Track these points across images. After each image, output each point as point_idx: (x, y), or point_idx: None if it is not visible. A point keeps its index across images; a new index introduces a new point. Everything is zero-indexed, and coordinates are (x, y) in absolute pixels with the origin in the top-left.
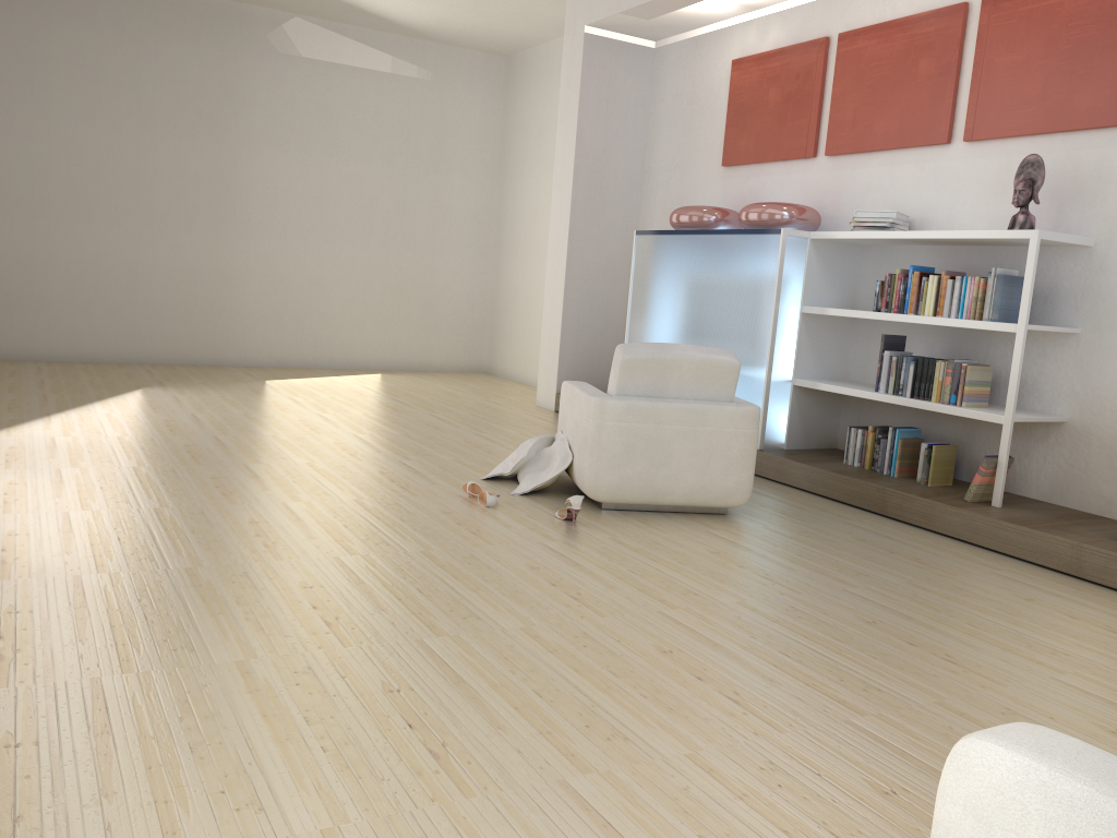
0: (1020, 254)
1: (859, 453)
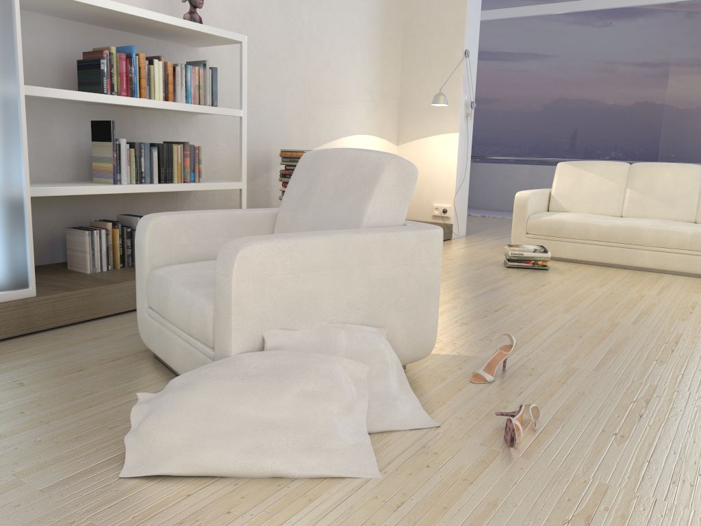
0: (148, 44)
1: (106, 255)
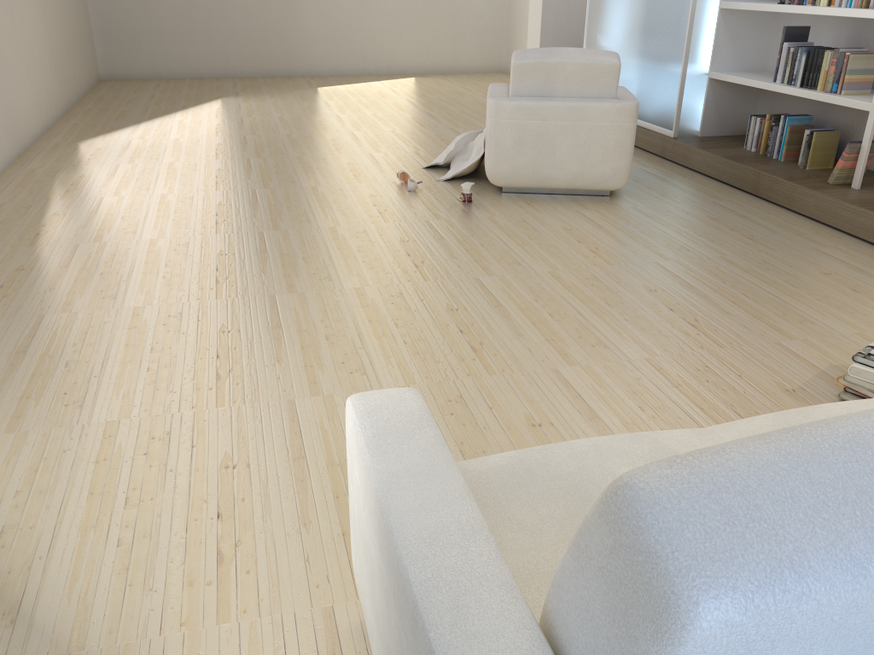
0: None
1: (756, 139)
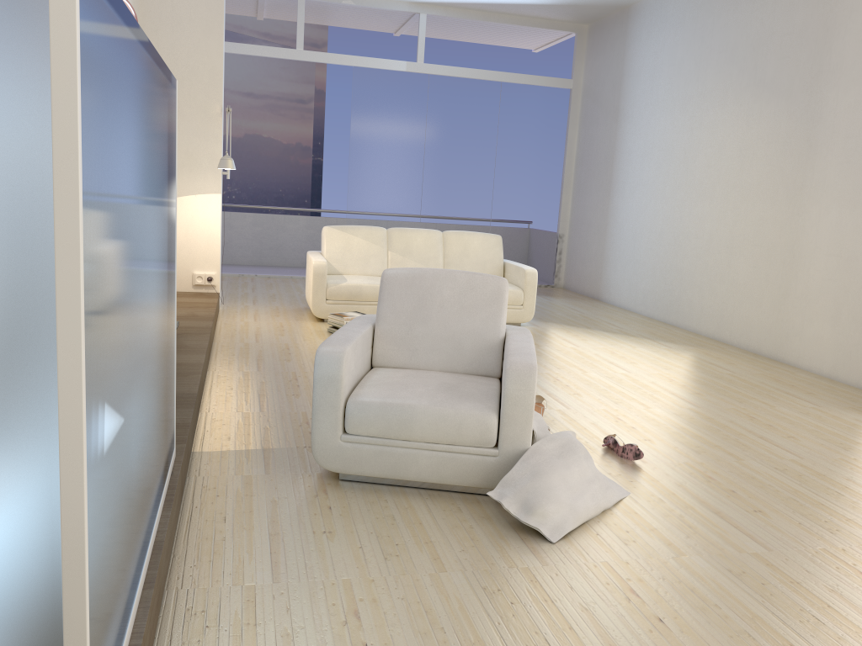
0: None
1: None
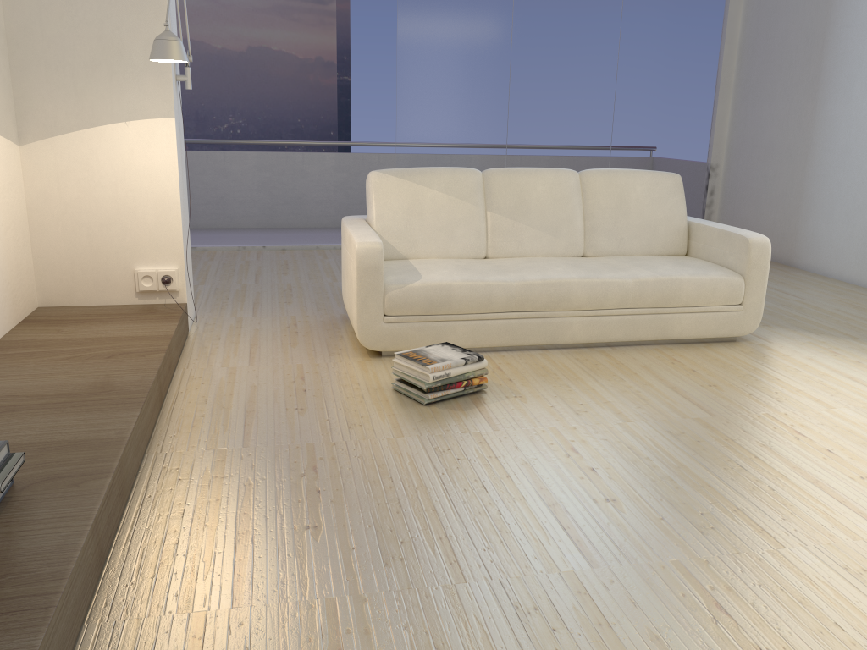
0: None
1: None
